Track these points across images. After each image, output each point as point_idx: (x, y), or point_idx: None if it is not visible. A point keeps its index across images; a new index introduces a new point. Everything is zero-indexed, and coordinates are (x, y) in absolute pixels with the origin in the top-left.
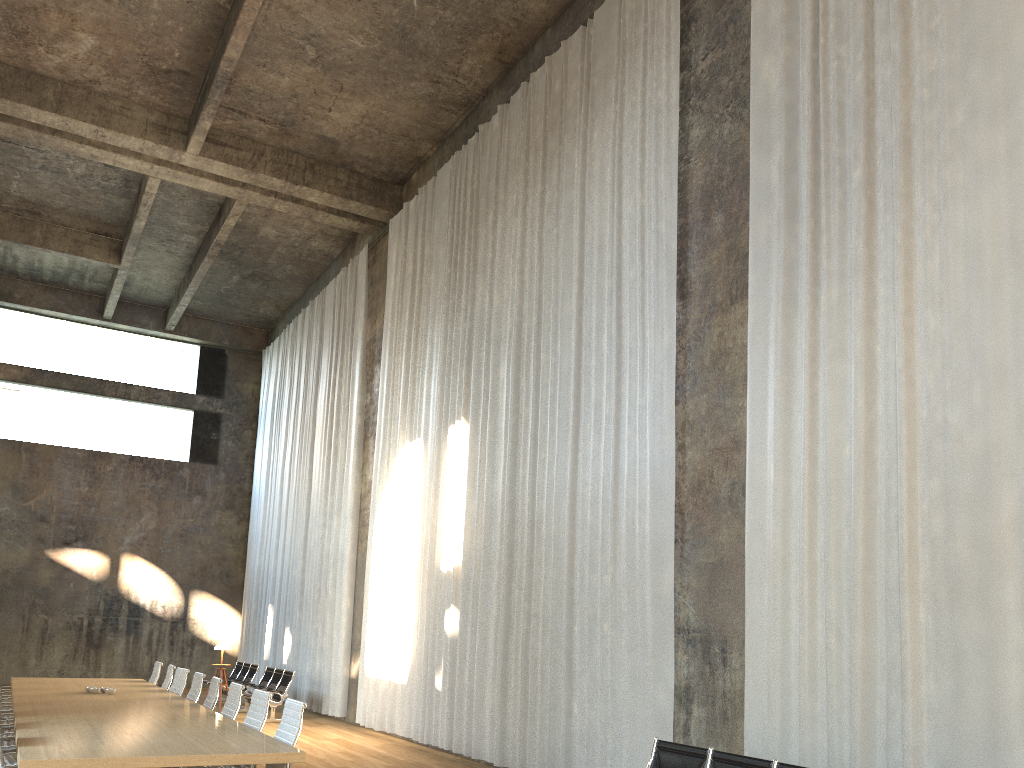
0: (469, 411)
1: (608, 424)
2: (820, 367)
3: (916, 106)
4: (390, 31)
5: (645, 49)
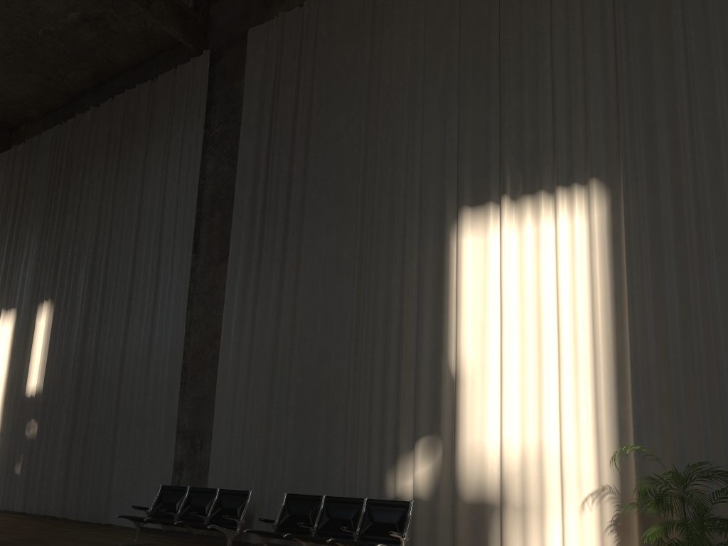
0: (55, 295)
1: (148, 316)
2: (258, 302)
3: (308, 189)
4: (19, 42)
5: (186, 110)
